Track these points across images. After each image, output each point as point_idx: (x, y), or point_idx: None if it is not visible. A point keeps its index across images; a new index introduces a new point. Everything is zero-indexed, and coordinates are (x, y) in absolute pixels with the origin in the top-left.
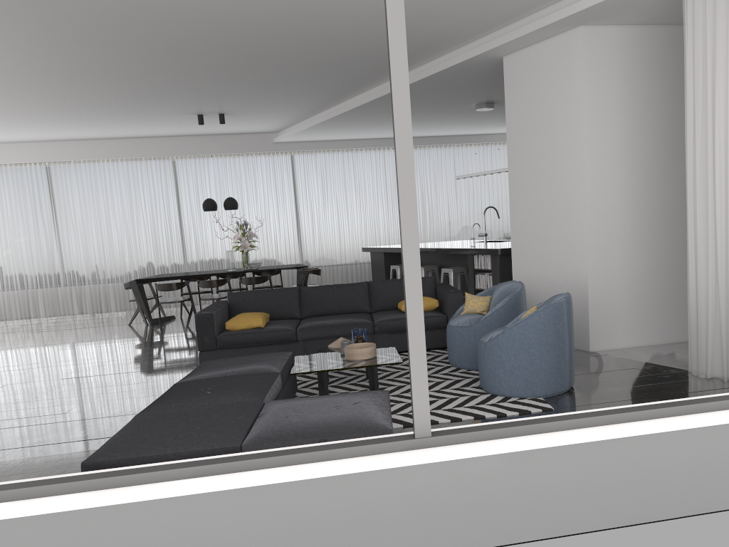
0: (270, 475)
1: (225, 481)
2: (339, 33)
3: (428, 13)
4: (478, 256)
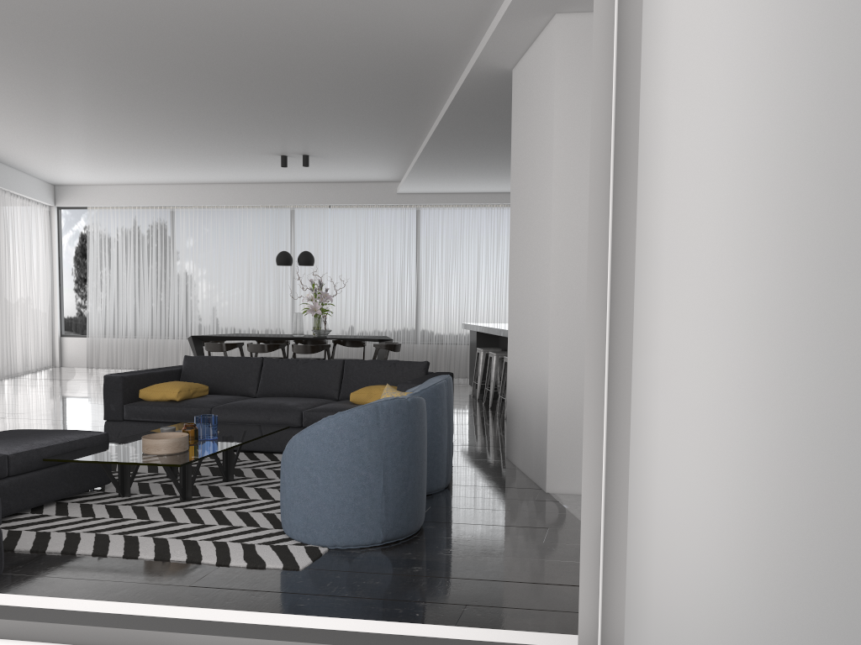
0: None
1: None
2: (291, 42)
3: (362, 7)
4: None
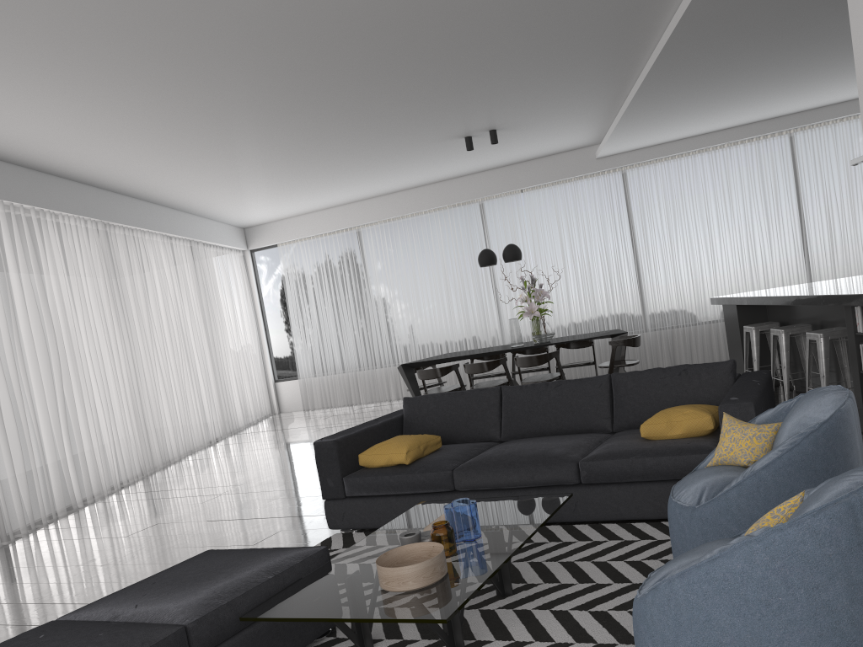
0: None
1: None
2: None
3: None
4: (861, 309)
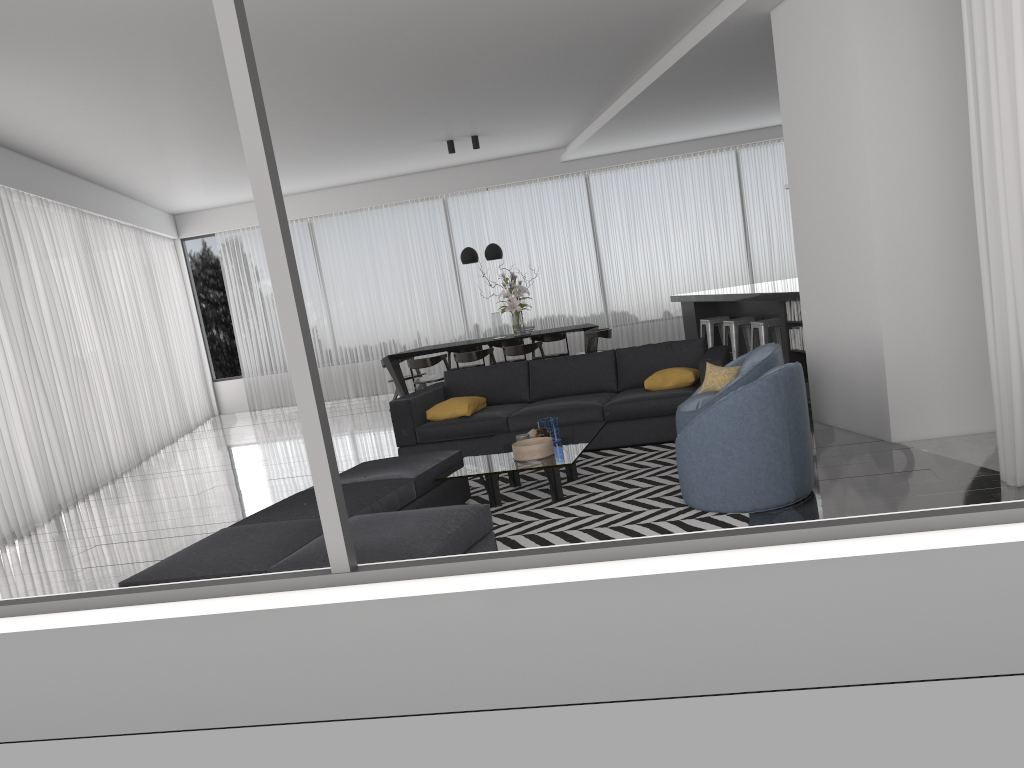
0: (169, 609)
1: (126, 613)
2: (532, 20)
3: None
4: (790, 303)
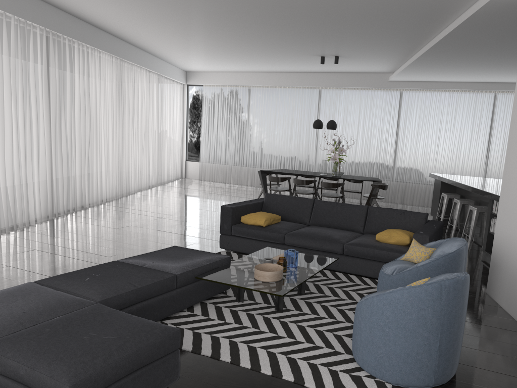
0: None
1: None
2: None
3: None
4: (496, 201)
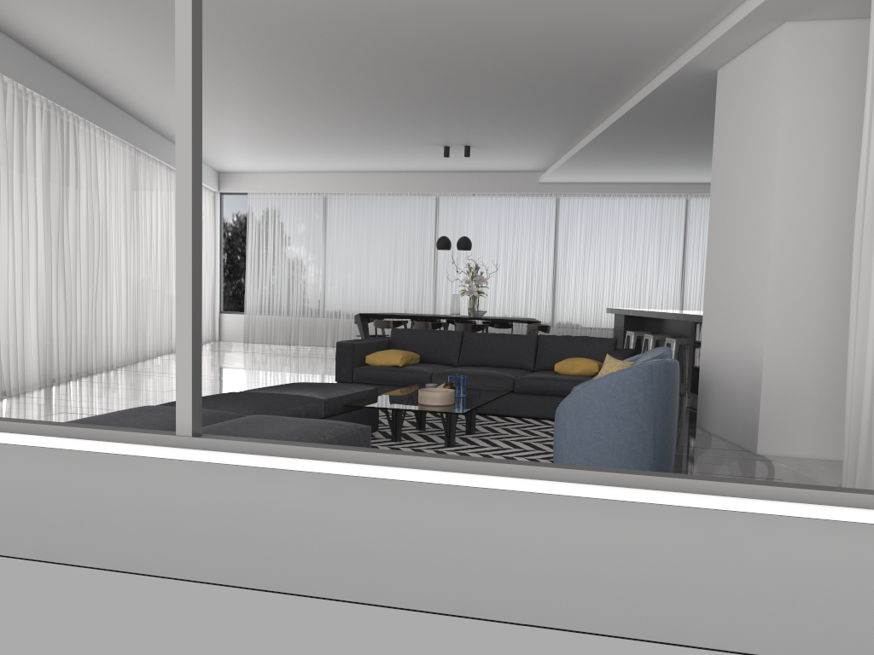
0: (30, 439)
1: None
2: (516, 45)
3: (597, 15)
4: (700, 325)
